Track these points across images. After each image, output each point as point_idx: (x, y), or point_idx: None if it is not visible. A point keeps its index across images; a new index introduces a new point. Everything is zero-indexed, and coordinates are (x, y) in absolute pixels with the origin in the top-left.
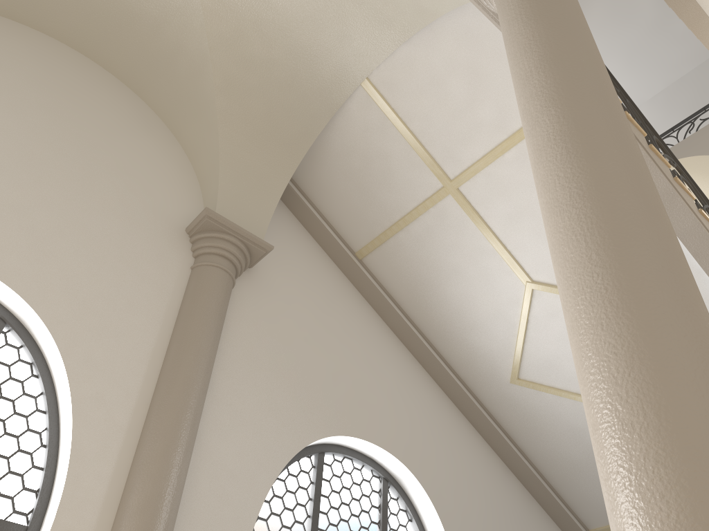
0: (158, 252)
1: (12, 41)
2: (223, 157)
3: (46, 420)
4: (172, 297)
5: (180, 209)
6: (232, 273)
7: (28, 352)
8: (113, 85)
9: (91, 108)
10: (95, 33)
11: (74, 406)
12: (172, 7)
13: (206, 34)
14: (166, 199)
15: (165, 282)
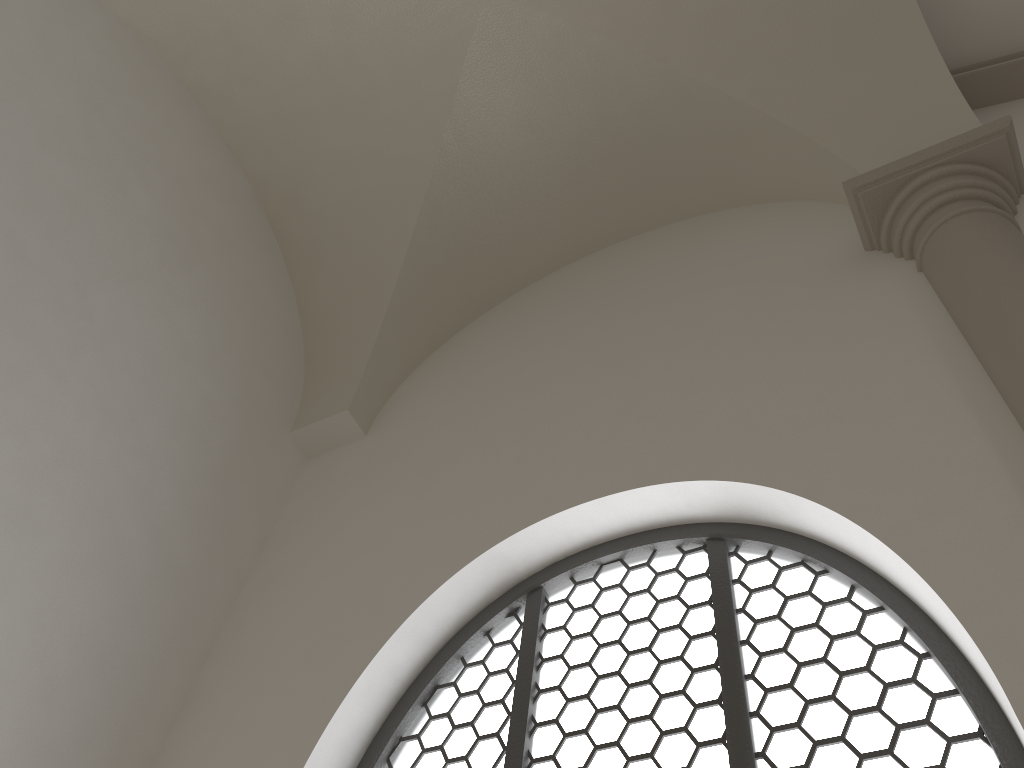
0: (846, 298)
1: (524, 305)
2: (814, 133)
3: (894, 619)
4: (923, 319)
5: (835, 242)
6: (982, 206)
7: (784, 550)
8: (646, 239)
9: (638, 273)
10: (578, 214)
11: (893, 545)
12: (590, 84)
13: (641, 54)
14: (804, 252)
15: (894, 314)
